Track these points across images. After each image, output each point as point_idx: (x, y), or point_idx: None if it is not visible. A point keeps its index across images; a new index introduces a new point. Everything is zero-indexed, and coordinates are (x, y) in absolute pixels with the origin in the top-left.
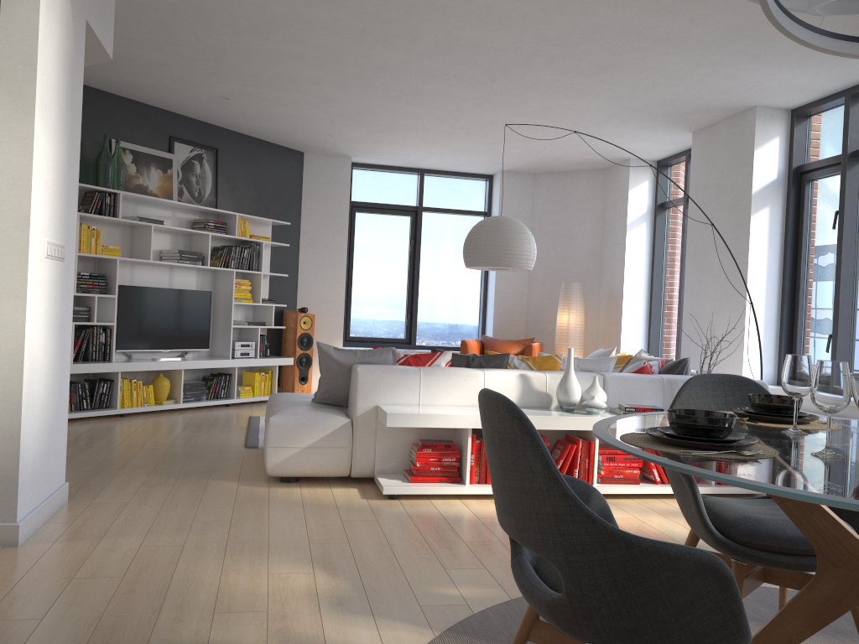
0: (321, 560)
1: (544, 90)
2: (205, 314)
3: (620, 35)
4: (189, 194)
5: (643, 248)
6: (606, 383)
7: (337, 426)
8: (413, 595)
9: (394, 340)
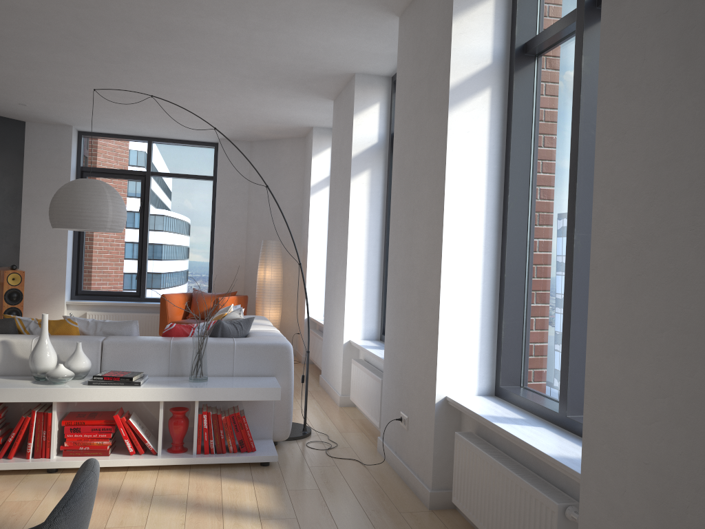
0: None
1: (143, 56)
2: None
3: None
4: None
5: (327, 209)
6: (104, 348)
7: None
8: None
9: (125, 293)
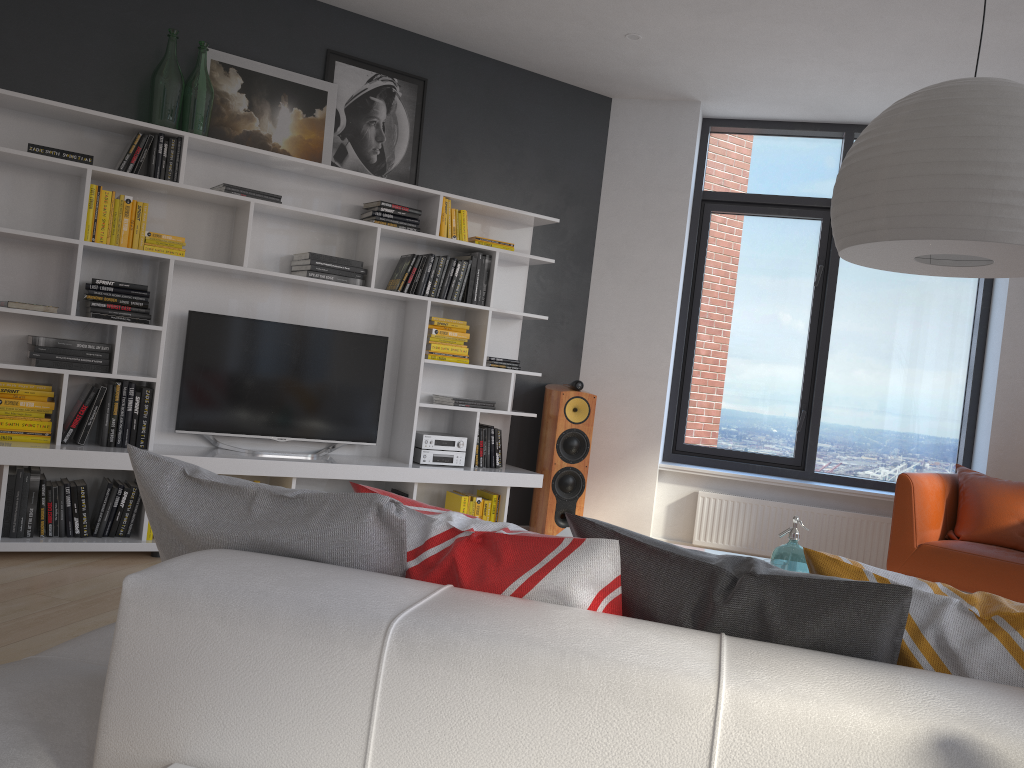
0: None
1: None
2: (373, 379)
3: None
4: (358, 157)
5: None
6: None
7: None
8: None
9: (771, 458)
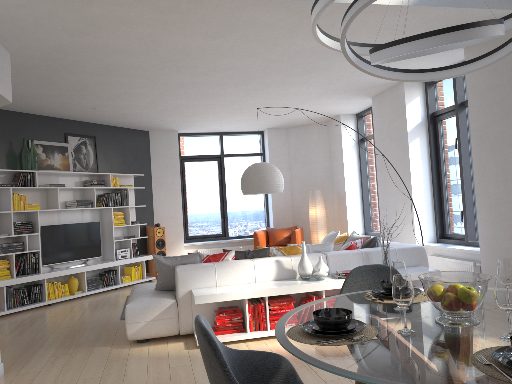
0: None
1: (278, 85)
2: (97, 236)
3: (313, 54)
4: (80, 165)
5: (354, 166)
6: (328, 259)
7: (168, 305)
8: None
9: (216, 235)
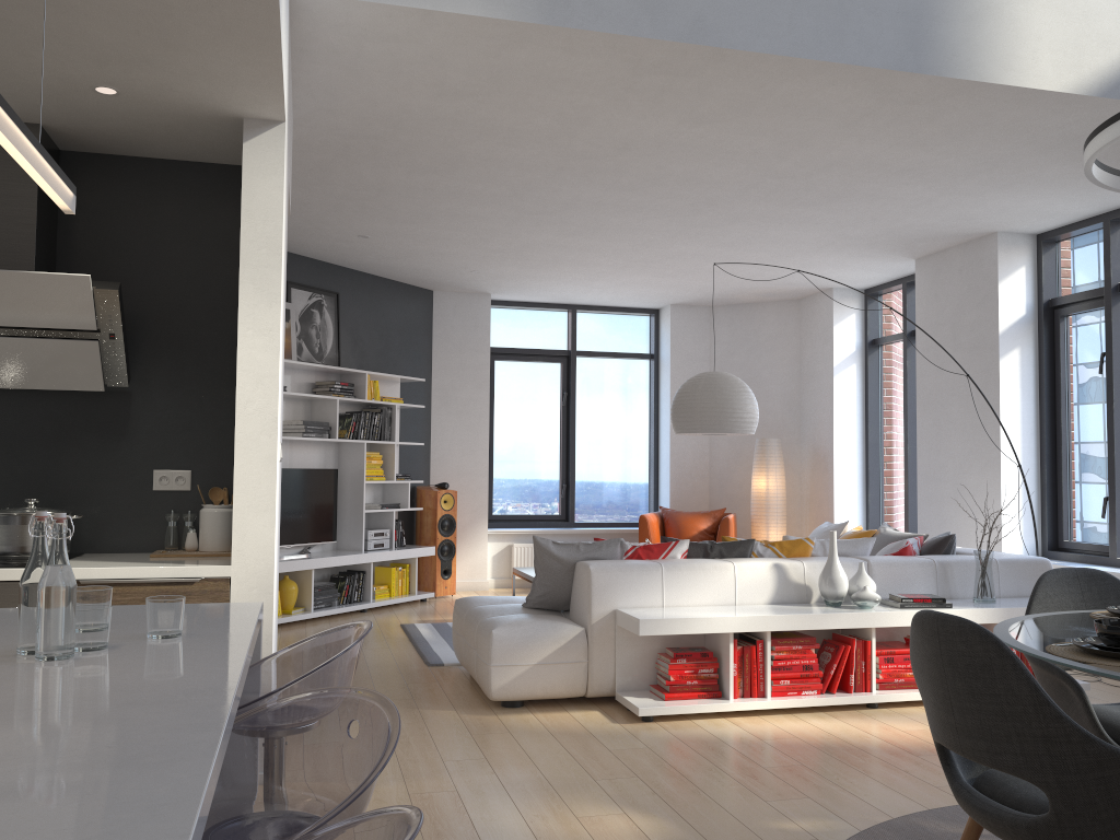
0: (623, 798)
1: (753, 220)
2: (332, 498)
3: (860, 167)
4: (308, 350)
5: (854, 394)
6: (871, 570)
7: (570, 636)
8: (752, 832)
9: (547, 516)
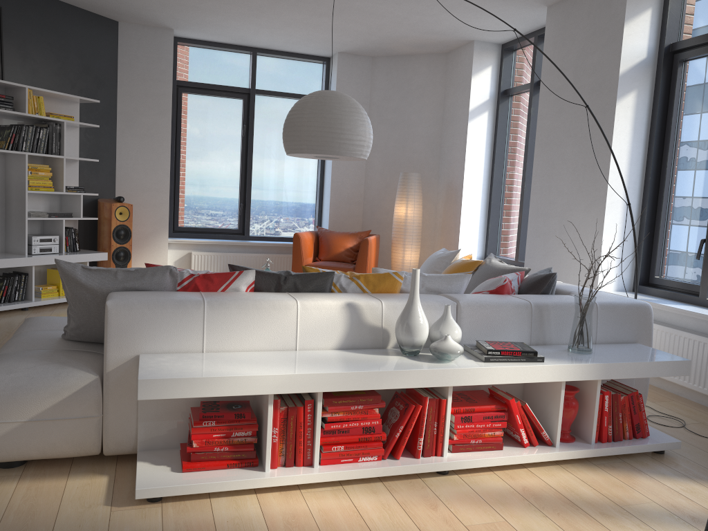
0: None
1: None
2: None
3: None
4: None
5: (485, 138)
6: (461, 312)
7: (77, 387)
8: None
9: (227, 230)
